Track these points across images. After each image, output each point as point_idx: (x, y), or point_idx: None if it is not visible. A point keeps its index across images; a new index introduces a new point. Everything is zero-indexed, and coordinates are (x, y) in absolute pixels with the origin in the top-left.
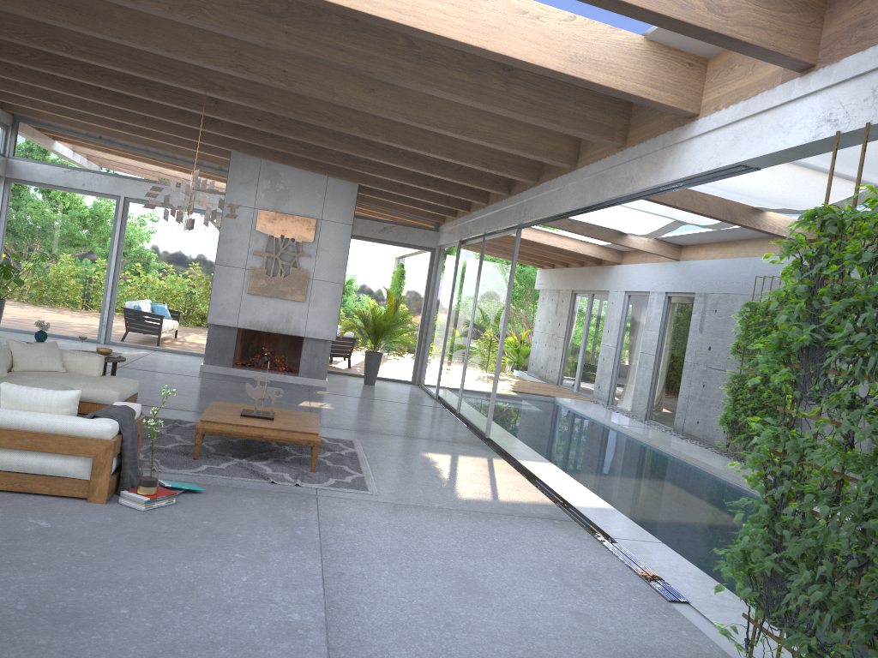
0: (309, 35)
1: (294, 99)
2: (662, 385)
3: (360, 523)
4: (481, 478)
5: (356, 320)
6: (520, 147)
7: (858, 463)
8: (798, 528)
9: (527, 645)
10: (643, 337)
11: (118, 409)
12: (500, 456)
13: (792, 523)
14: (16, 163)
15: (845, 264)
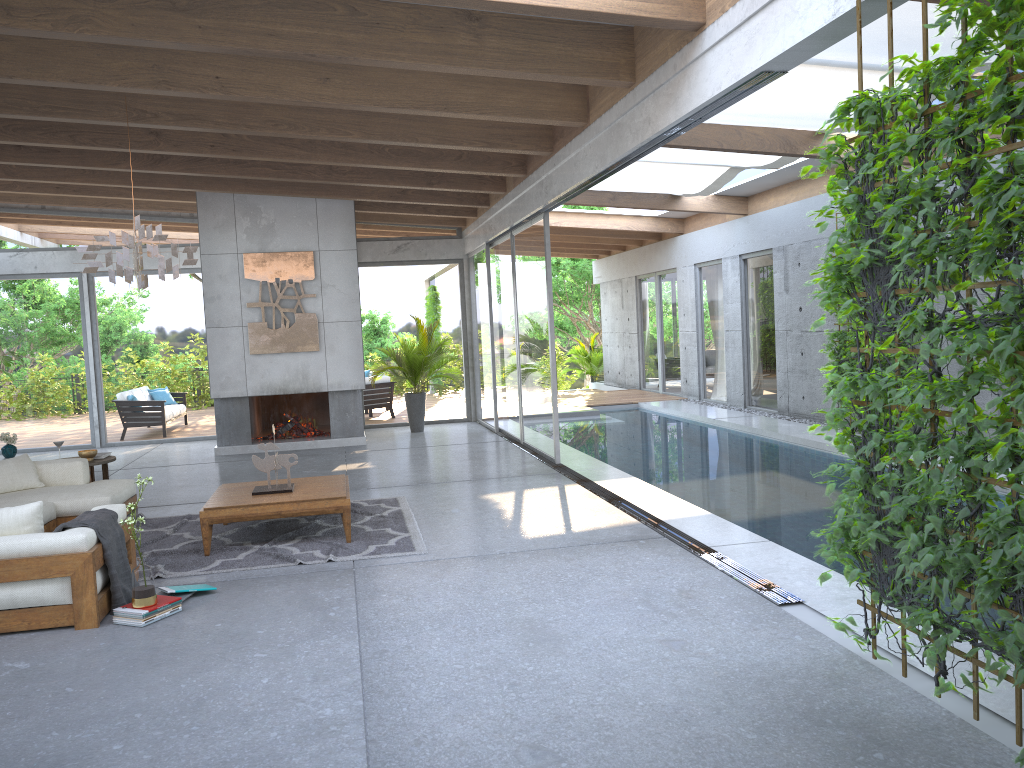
0: (228, 24)
1: (243, 111)
2: (756, 363)
3: (406, 590)
4: (551, 510)
5: (387, 360)
6: (518, 112)
7: (949, 393)
8: (897, 485)
9: (609, 689)
10: (724, 313)
11: (93, 515)
12: (574, 481)
13: (889, 481)
14: None
15: (892, 157)
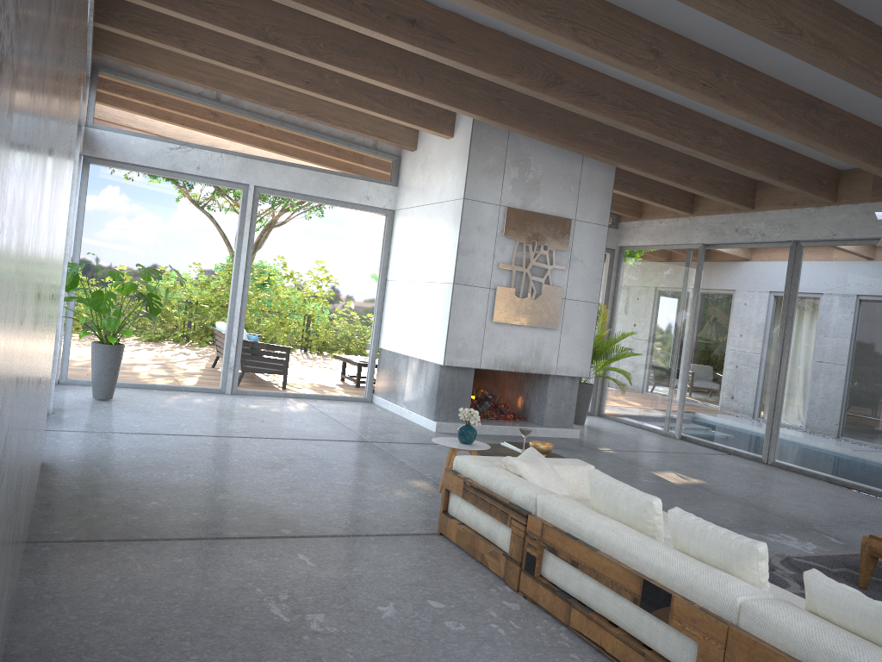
0: None
1: (874, 56)
2: None
3: None
4: None
5: None
6: None
7: None
8: None
9: None
10: None
11: None
12: None
13: None
14: (99, 134)
15: None
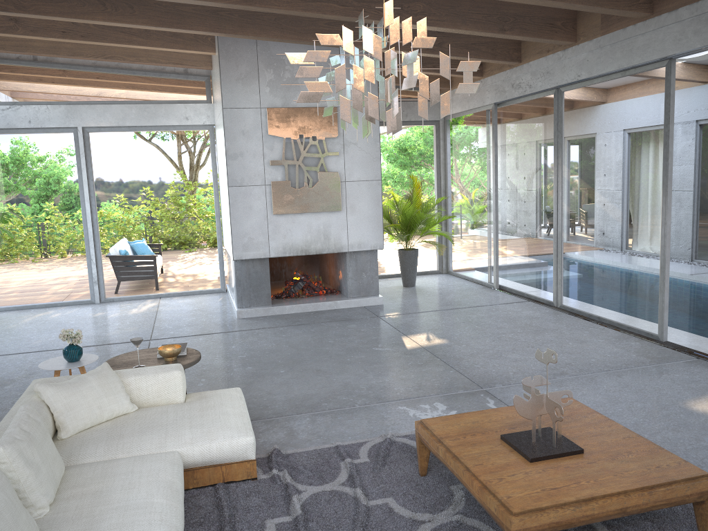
0: None
1: None
2: None
3: None
4: None
5: None
6: None
7: None
8: None
9: None
10: None
11: None
12: None
13: None
14: None
15: None
